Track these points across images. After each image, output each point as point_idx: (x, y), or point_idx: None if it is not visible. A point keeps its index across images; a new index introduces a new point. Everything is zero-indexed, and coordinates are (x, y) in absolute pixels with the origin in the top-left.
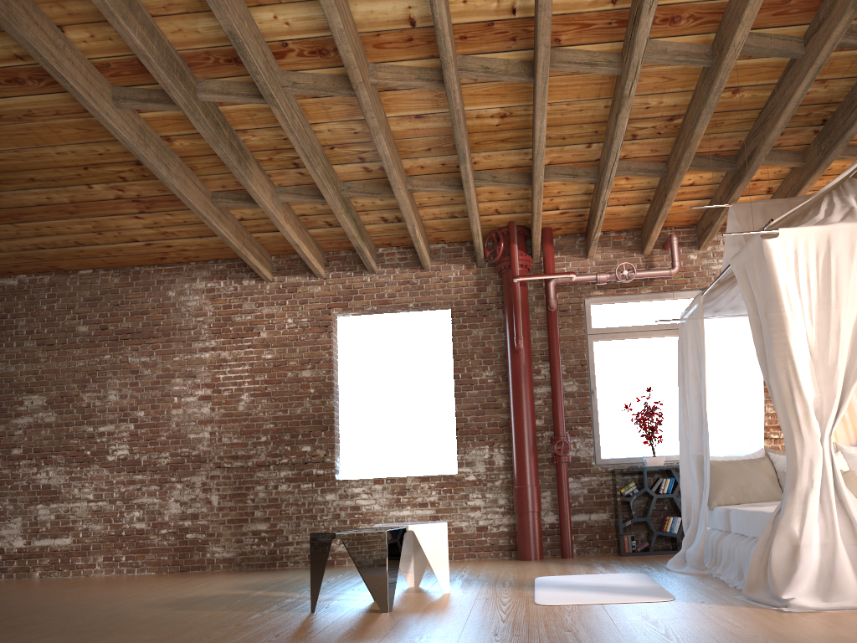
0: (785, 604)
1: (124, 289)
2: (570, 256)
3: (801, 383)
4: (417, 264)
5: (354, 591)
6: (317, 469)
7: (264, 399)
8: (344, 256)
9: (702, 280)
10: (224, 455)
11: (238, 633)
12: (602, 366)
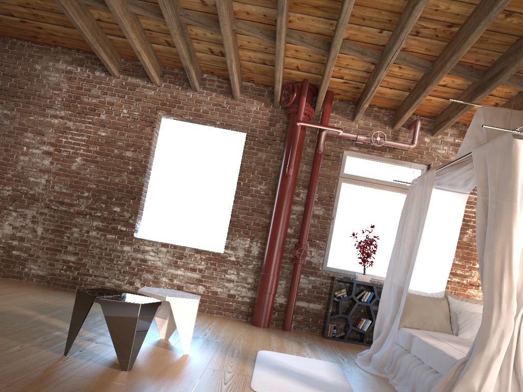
0: None
1: (1, 53)
2: (341, 117)
3: (513, 268)
4: (229, 93)
5: None
6: (121, 226)
7: (92, 165)
8: (176, 73)
9: (429, 158)
10: (54, 199)
11: None
12: (343, 201)
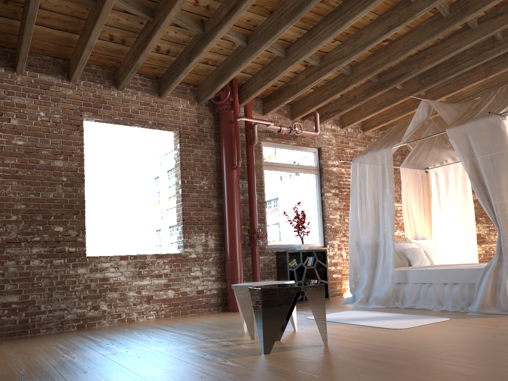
0: None
1: None
2: (254, 112)
3: None
4: (155, 91)
5: (215, 339)
6: (69, 247)
7: (14, 182)
8: (95, 70)
9: (319, 142)
10: None
11: (292, 375)
12: (268, 186)
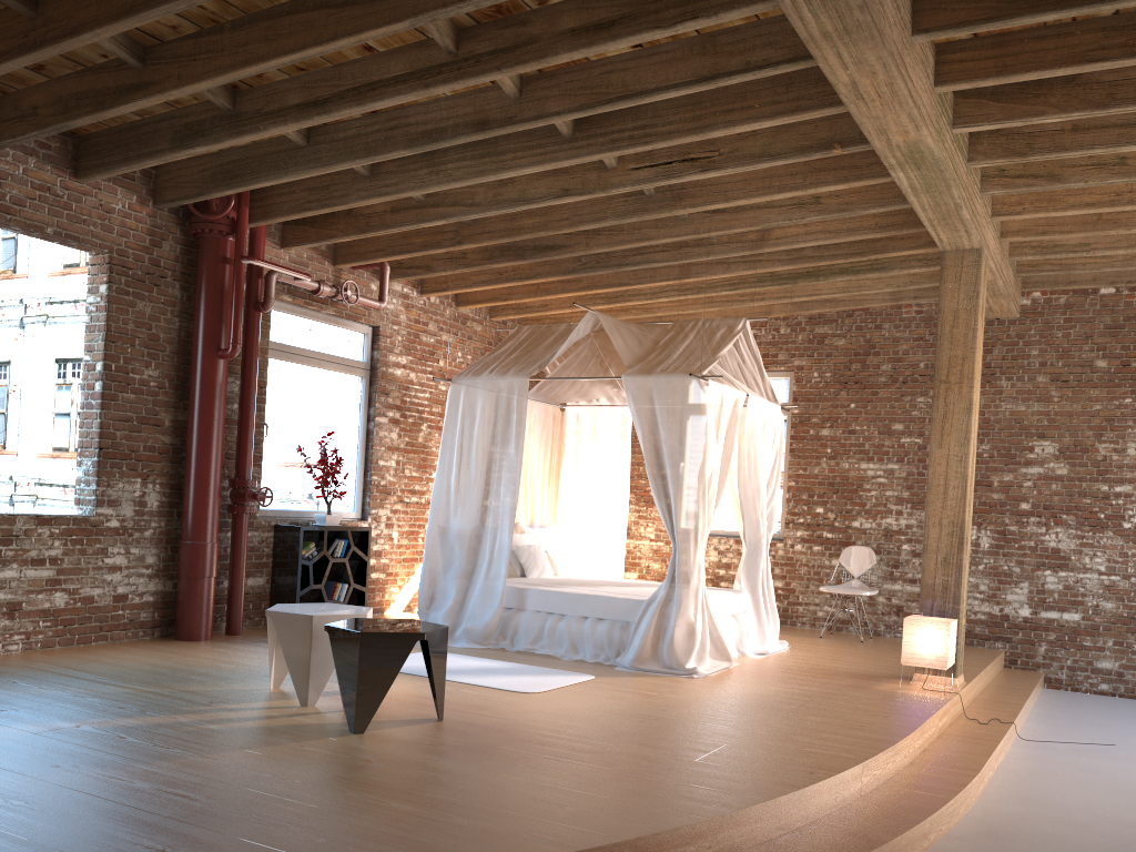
0: (692, 672)
1: None
2: (265, 238)
3: (706, 505)
4: (66, 164)
5: (229, 704)
6: None
7: None
8: None
9: (378, 316)
10: None
11: (433, 766)
12: (273, 392)
